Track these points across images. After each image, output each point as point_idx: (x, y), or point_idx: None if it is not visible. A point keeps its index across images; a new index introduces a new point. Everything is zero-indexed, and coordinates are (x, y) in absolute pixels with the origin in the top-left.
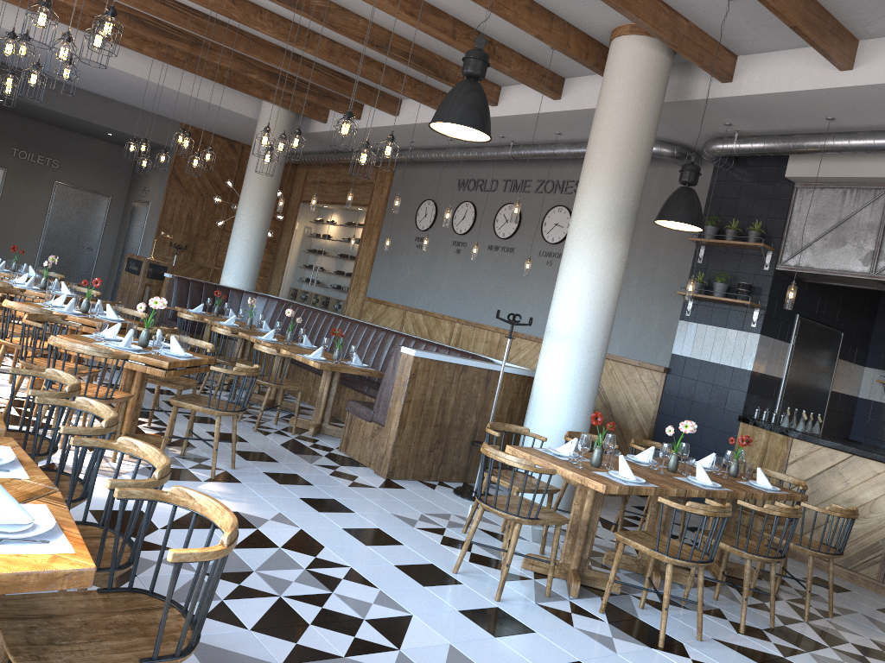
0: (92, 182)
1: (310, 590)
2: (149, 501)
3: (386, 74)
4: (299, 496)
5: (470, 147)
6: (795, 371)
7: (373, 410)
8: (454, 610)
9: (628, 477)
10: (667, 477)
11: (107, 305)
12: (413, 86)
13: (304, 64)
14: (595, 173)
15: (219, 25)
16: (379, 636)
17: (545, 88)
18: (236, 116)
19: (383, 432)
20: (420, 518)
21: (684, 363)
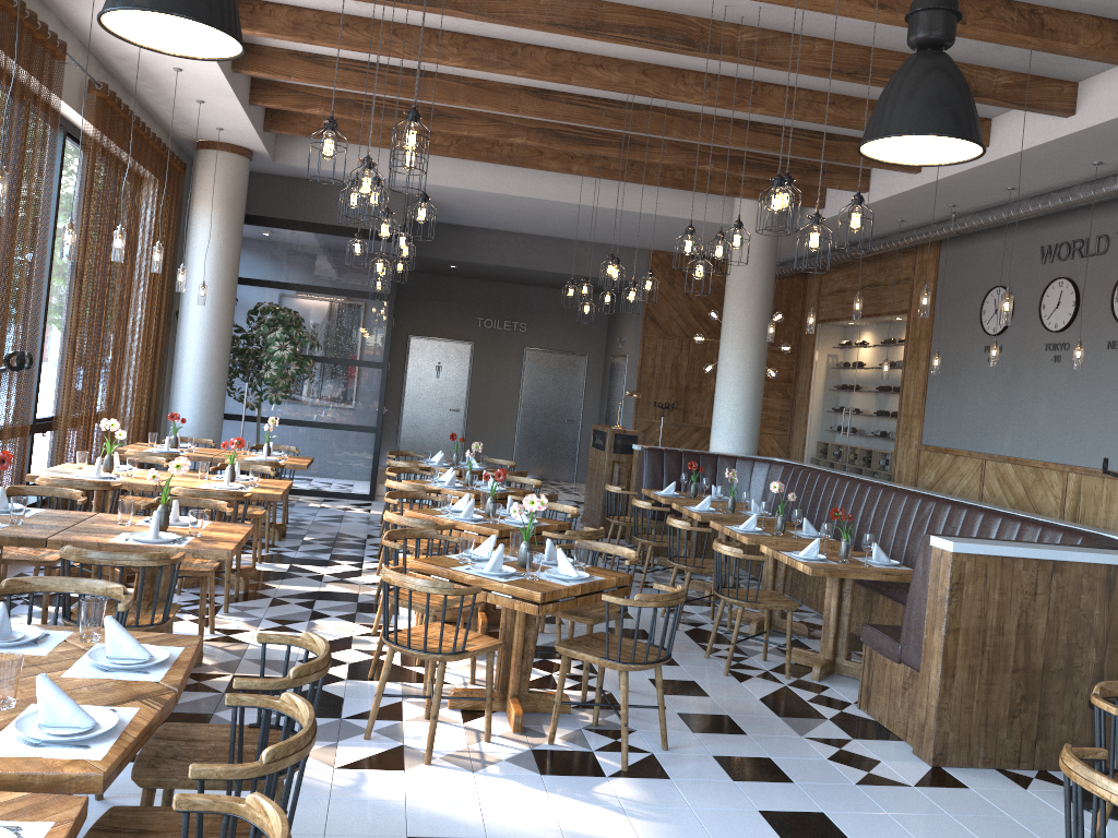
0: (565, 341)
1: None
2: None
3: None
4: (759, 808)
5: (1048, 192)
6: None
7: (901, 643)
8: None
9: None
10: None
11: (514, 503)
12: None
13: (765, 132)
14: None
15: (643, 111)
16: None
17: None
18: (706, 227)
19: (919, 681)
20: None
21: None
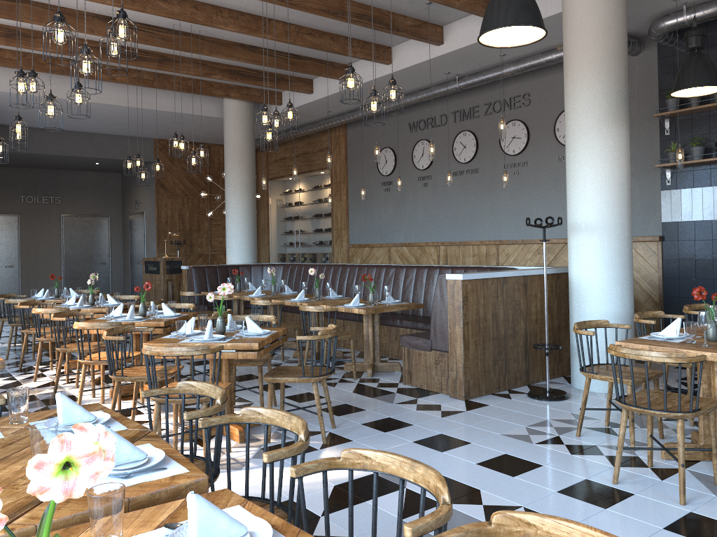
0: (91, 208)
1: None
2: None
3: (337, 42)
4: (411, 440)
5: (417, 91)
6: None
7: (431, 339)
8: (659, 529)
9: None
10: None
11: (162, 304)
12: (362, 47)
13: (261, 53)
14: (581, 69)
15: (182, 36)
16: None
17: None
18: (202, 119)
19: (447, 357)
20: (528, 432)
21: (677, 227)
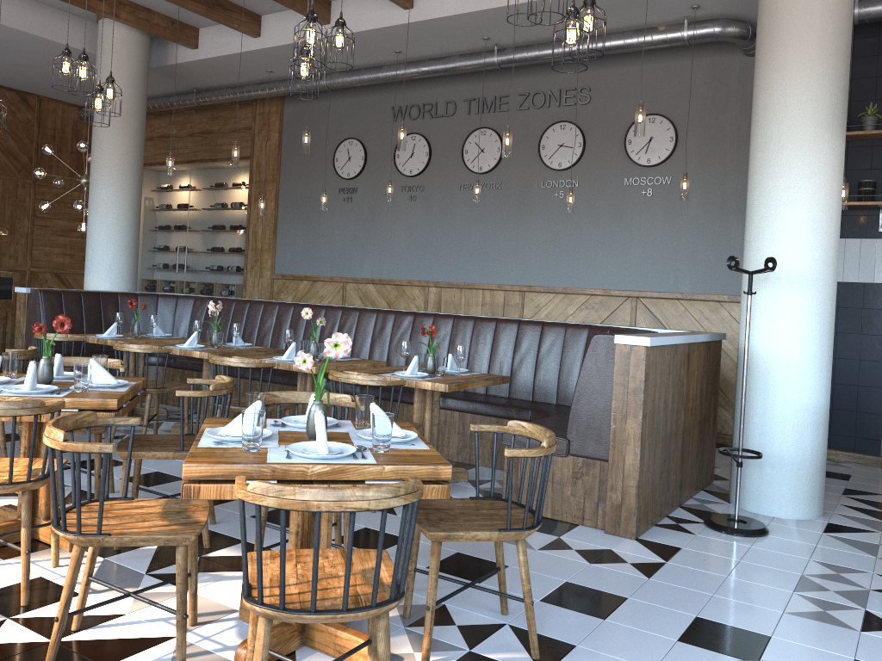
0: None
1: None
2: None
3: None
4: (672, 637)
5: (425, 59)
6: None
7: (568, 438)
8: None
9: None
10: None
11: (91, 361)
12: None
13: None
14: (801, 45)
15: None
16: None
17: None
18: (53, 50)
19: (599, 468)
20: (815, 604)
21: None
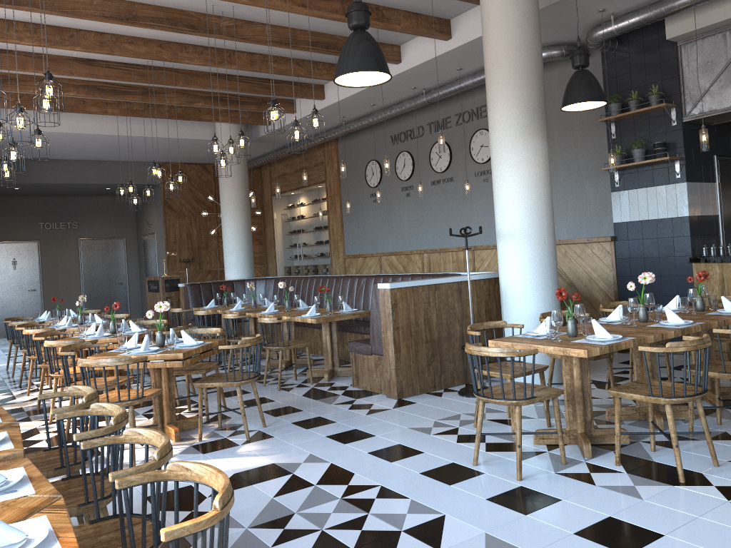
0: (107, 231)
1: (348, 516)
2: (152, 483)
3: (303, 66)
4: (325, 435)
5: (391, 105)
6: (728, 205)
7: (370, 344)
8: (482, 500)
9: (605, 337)
10: (641, 328)
11: (130, 321)
12: (328, 69)
13: (235, 80)
14: (497, 86)
15: (158, 70)
16: (419, 543)
17: (436, 33)
18: (199, 143)
19: (383, 360)
20: (434, 425)
21: (627, 227)
